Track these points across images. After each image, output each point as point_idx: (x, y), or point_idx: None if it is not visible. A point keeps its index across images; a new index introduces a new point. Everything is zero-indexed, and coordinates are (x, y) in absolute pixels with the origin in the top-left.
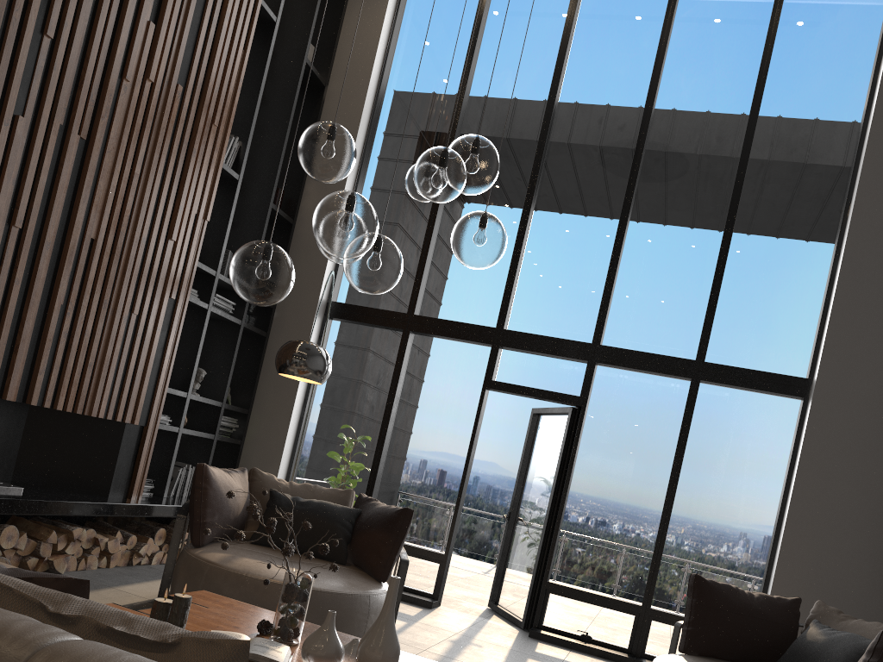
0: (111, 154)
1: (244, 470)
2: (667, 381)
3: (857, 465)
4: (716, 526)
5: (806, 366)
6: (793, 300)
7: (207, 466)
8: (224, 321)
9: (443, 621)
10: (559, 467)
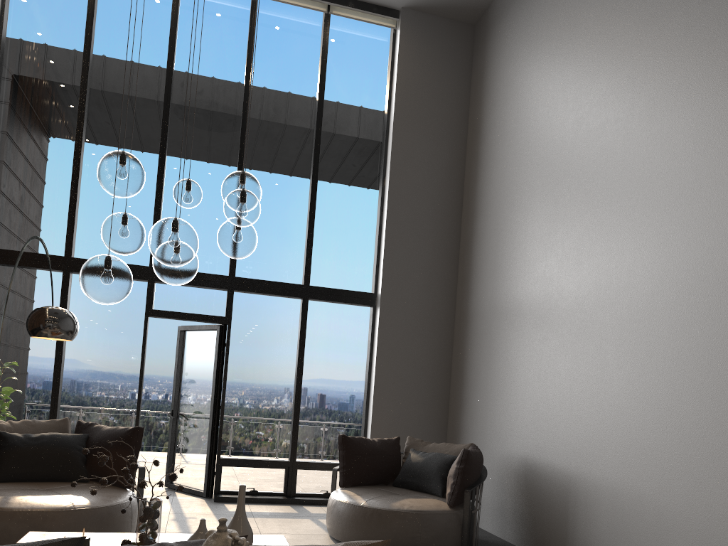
0: None
1: None
2: (285, 300)
3: (409, 346)
4: (329, 397)
5: (371, 284)
6: (358, 240)
7: None
8: None
9: None
10: (216, 371)
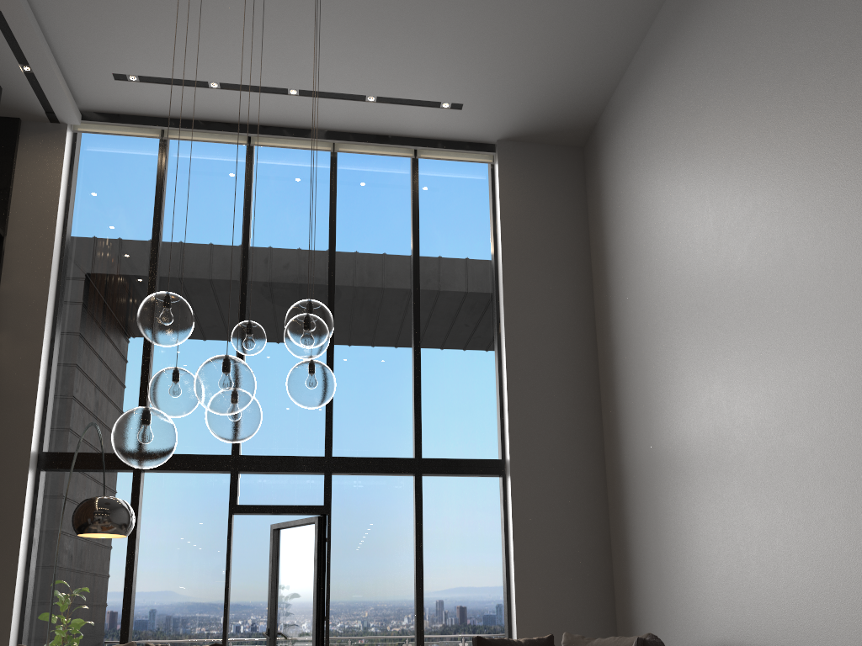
0: None
1: None
2: (395, 479)
3: (553, 520)
4: (460, 594)
5: (497, 450)
6: (476, 399)
7: None
8: None
9: None
10: (317, 573)
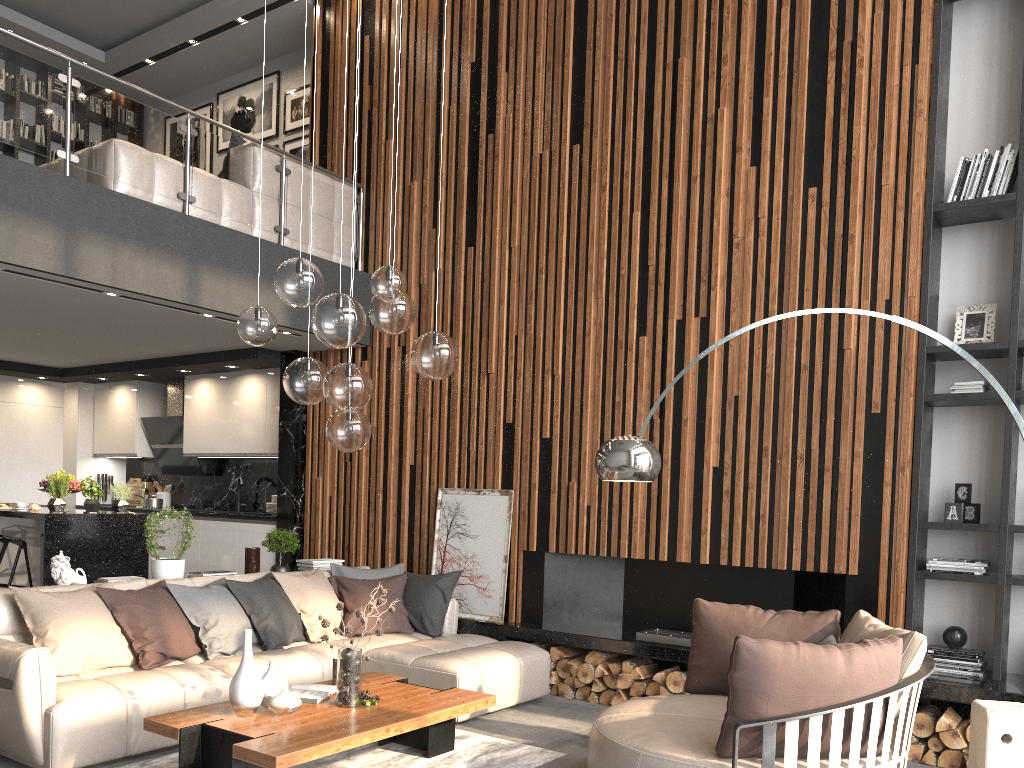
0: (737, 311)
1: (824, 612)
2: None
3: None
4: None
5: None
6: None
7: (697, 601)
8: None
9: None
10: None
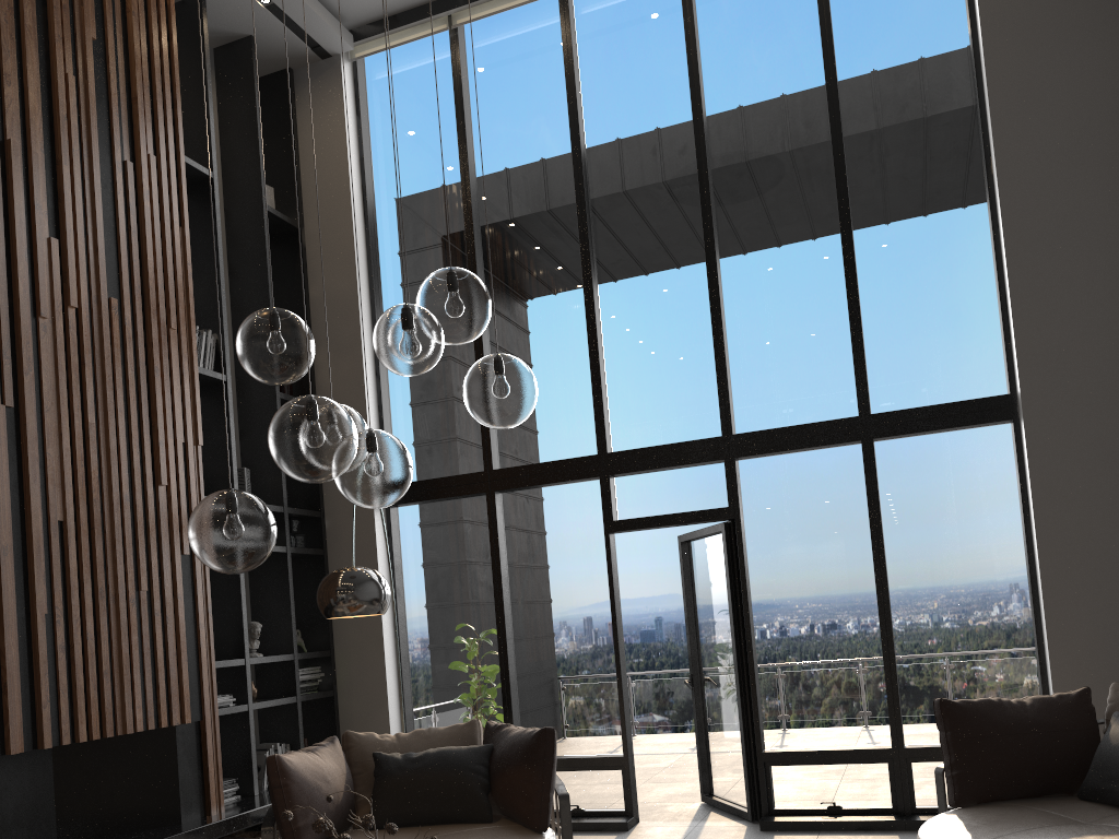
0: (52, 412)
1: (333, 739)
2: (833, 452)
3: (1110, 484)
4: (954, 617)
5: (1003, 378)
6: (959, 300)
7: (280, 757)
8: None
9: None
10: (731, 603)
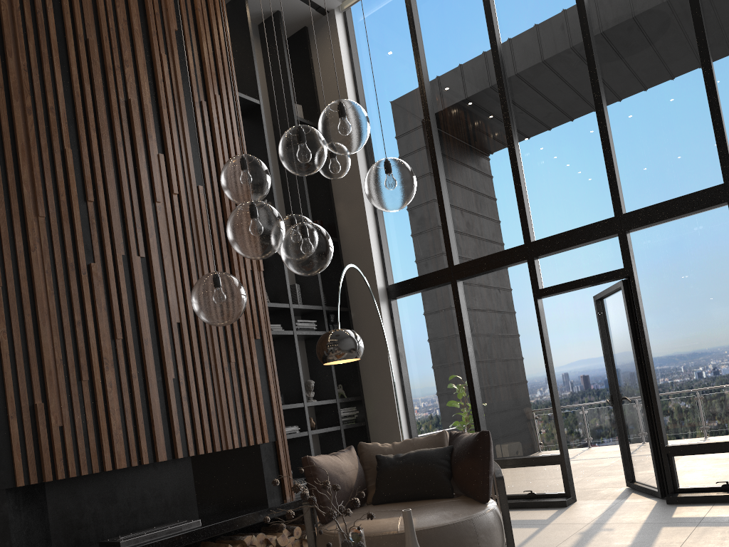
0: (168, 258)
1: (350, 447)
2: (705, 215)
3: None
4: None
5: None
6: None
7: (309, 457)
8: (314, 337)
9: (577, 515)
10: (632, 338)
